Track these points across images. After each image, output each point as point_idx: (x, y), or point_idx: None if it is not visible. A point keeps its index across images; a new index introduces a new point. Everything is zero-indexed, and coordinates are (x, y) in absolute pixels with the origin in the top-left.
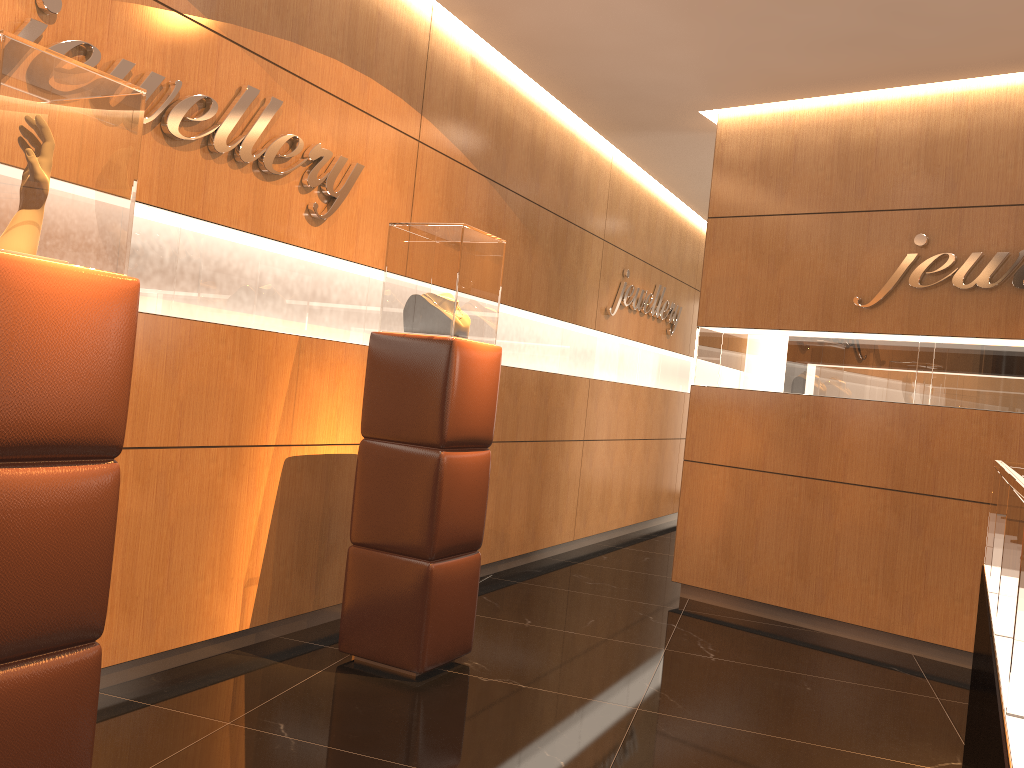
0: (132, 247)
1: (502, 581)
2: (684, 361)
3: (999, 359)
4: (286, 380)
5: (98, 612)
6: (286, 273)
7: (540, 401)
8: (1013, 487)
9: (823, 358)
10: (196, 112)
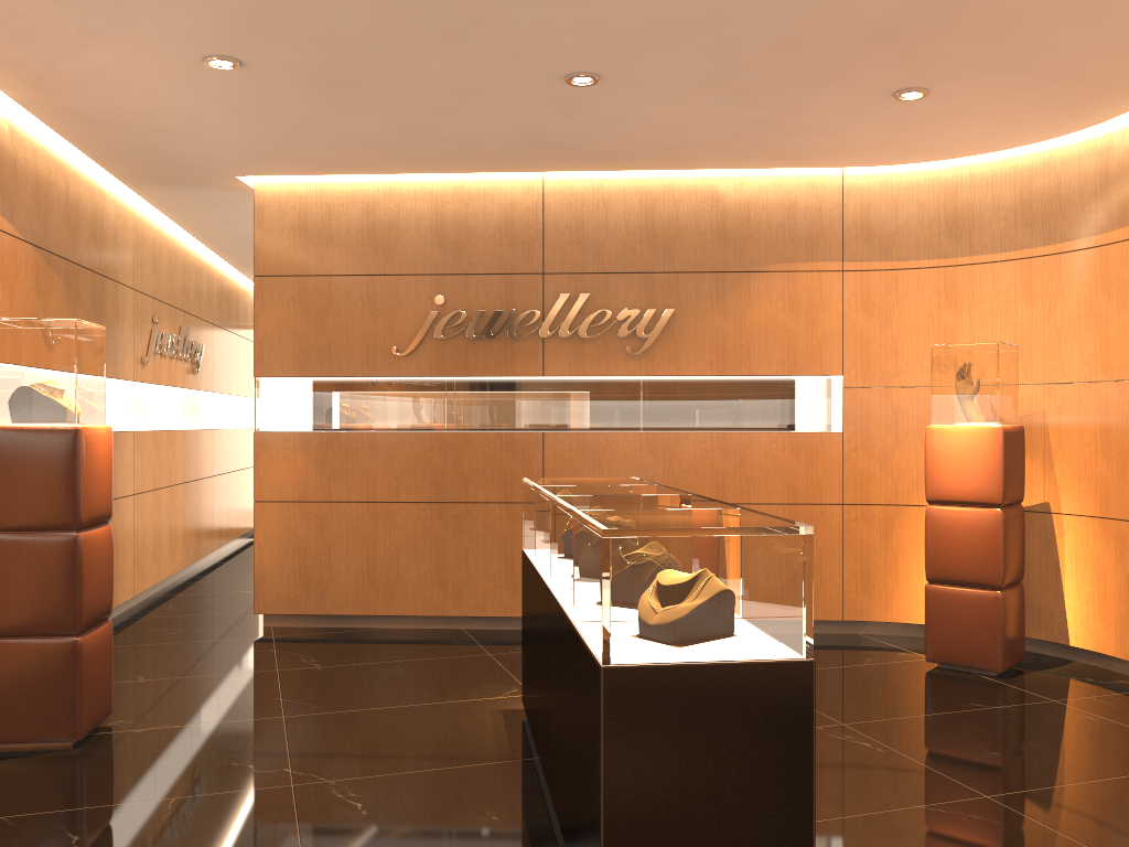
0: None
1: None
2: (210, 398)
3: (503, 392)
4: None
5: None
6: None
7: None
8: (557, 504)
9: (372, 399)
10: None
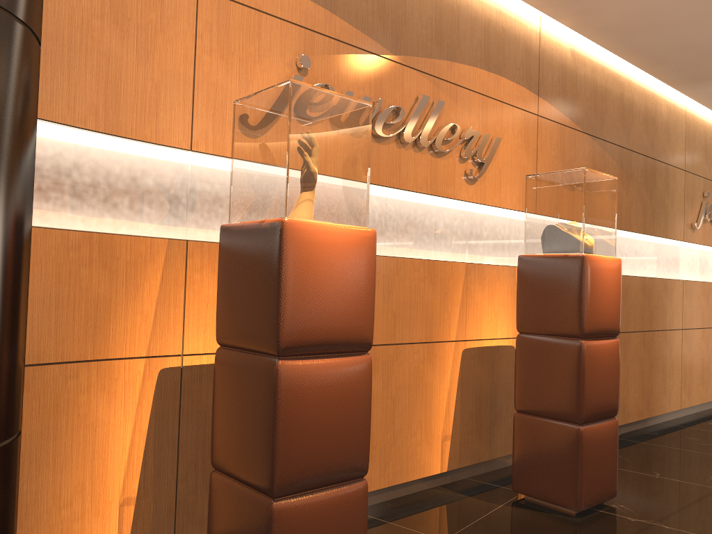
0: None
1: (626, 441)
2: None
3: None
4: (459, 294)
5: (364, 457)
6: (454, 219)
7: (644, 300)
8: None
9: None
10: (391, 118)
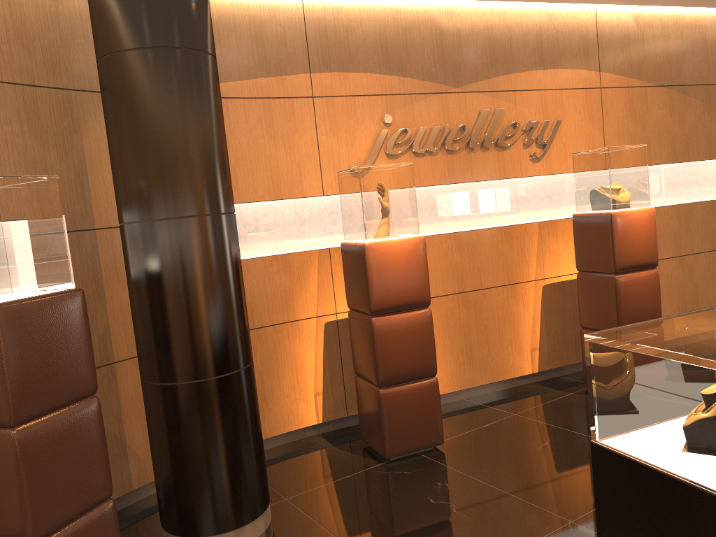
0: (441, 205)
1: None
2: None
3: None
4: (535, 246)
5: (432, 365)
6: (524, 192)
7: None
8: None
9: None
10: (459, 133)
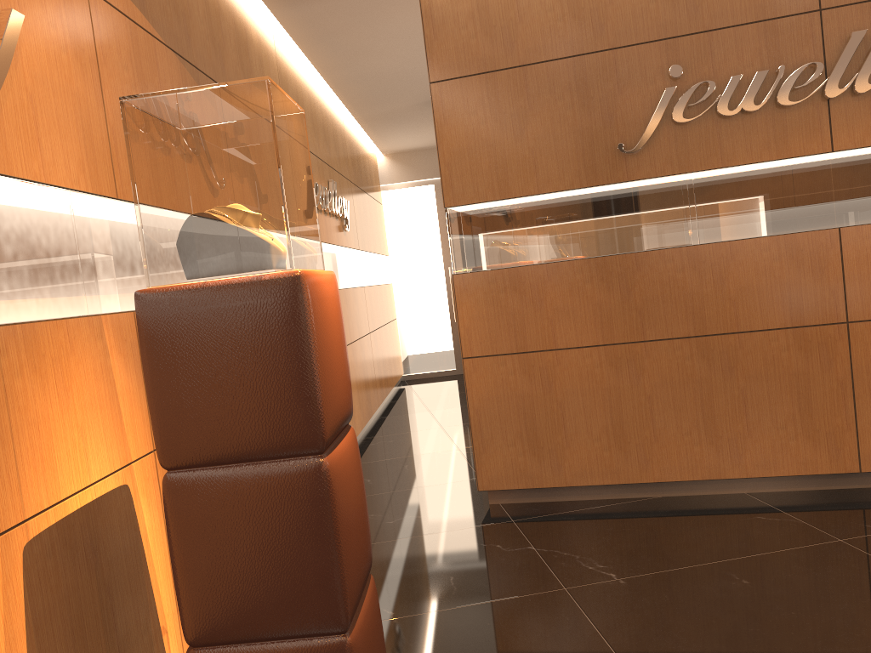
0: None
1: None
2: (358, 256)
3: (776, 182)
4: None
5: None
6: None
7: None
8: None
9: (595, 216)
10: None
